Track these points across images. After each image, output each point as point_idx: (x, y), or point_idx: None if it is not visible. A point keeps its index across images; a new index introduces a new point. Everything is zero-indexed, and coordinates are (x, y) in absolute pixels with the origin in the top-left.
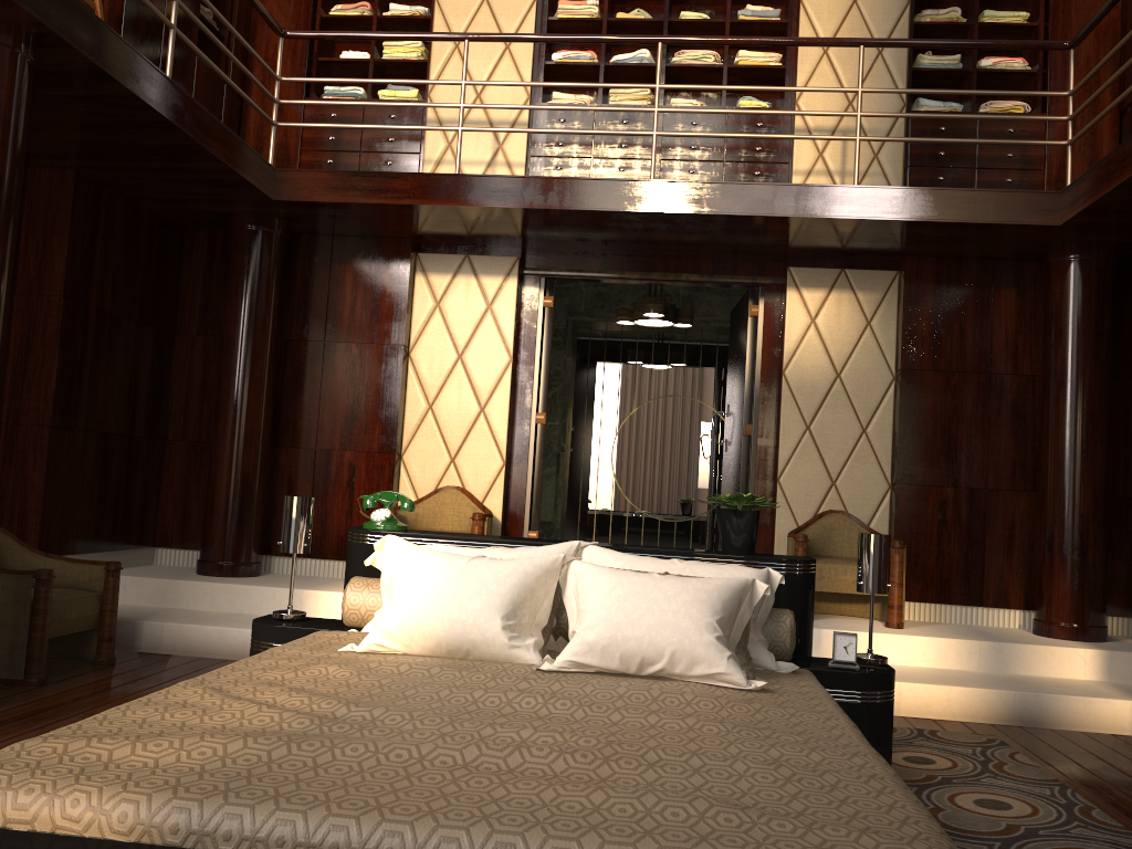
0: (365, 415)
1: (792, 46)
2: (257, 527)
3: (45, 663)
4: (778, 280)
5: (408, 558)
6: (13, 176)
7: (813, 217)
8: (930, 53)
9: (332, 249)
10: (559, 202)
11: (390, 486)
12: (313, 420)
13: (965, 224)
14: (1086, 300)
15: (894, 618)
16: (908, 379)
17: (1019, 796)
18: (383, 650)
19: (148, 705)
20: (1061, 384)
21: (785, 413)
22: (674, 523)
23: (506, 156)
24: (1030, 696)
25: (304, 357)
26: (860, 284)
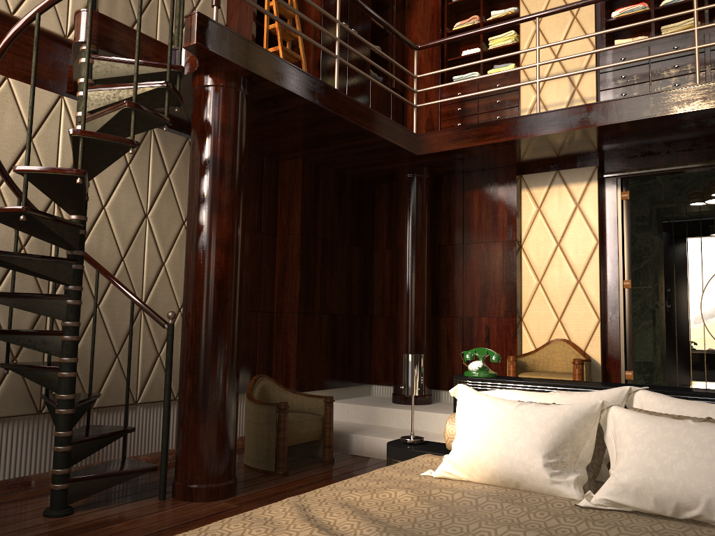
0: (493, 291)
1: None
2: (426, 371)
3: (286, 461)
4: None
5: (470, 403)
6: (239, 163)
7: None
8: None
9: (463, 181)
10: (618, 118)
11: (515, 341)
12: (459, 297)
13: None
14: None
15: None
16: None
17: None
18: (452, 477)
19: (243, 520)
20: None
21: None
22: None
23: (581, 94)
24: None
25: (450, 256)
26: None
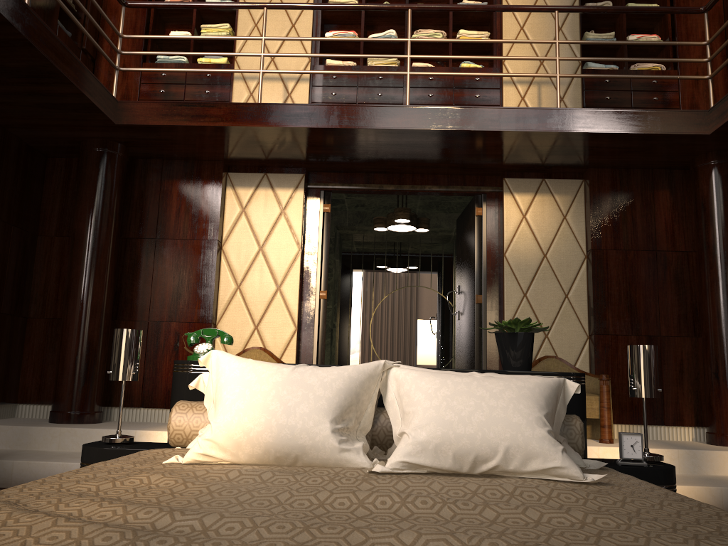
0: (187, 294)
1: (497, 26)
2: (99, 383)
3: None
4: (496, 188)
5: (233, 369)
6: None
7: (529, 131)
8: (592, 32)
9: (162, 169)
10: (338, 123)
11: None
12: (146, 299)
13: (640, 135)
14: (727, 191)
15: (607, 435)
16: (597, 256)
17: None
18: (209, 460)
19: None
20: (714, 253)
21: (507, 285)
22: None
23: (294, 102)
24: None
25: (140, 251)
26: (557, 189)
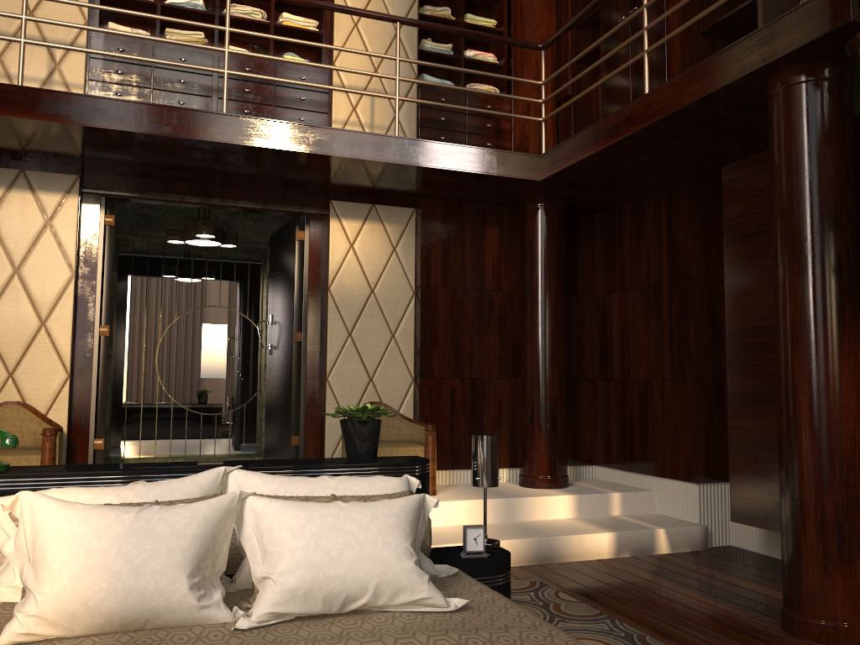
0: None
1: (327, 16)
2: None
3: None
4: (321, 210)
5: (58, 520)
6: None
7: (365, 159)
8: (430, 40)
9: None
10: (135, 125)
11: None
12: None
13: (477, 175)
14: (551, 237)
15: (430, 487)
16: (426, 294)
17: (593, 636)
18: (33, 639)
19: None
20: (536, 298)
21: (331, 323)
22: (215, 416)
23: (64, 76)
24: (545, 540)
25: None
26: (387, 217)
